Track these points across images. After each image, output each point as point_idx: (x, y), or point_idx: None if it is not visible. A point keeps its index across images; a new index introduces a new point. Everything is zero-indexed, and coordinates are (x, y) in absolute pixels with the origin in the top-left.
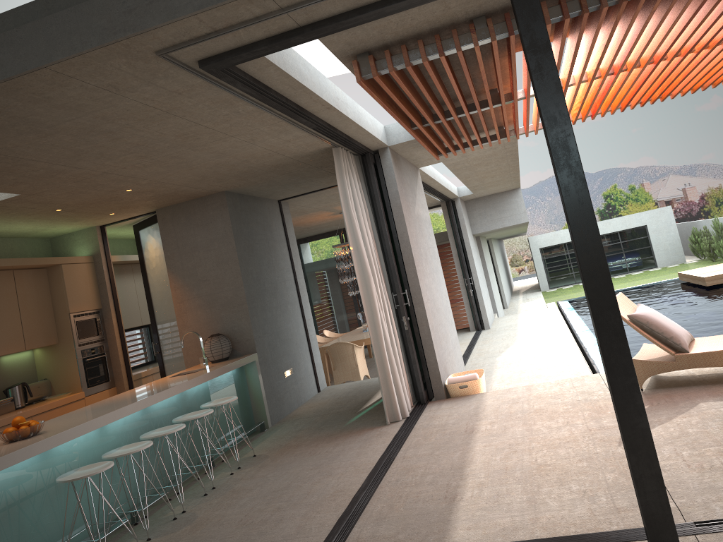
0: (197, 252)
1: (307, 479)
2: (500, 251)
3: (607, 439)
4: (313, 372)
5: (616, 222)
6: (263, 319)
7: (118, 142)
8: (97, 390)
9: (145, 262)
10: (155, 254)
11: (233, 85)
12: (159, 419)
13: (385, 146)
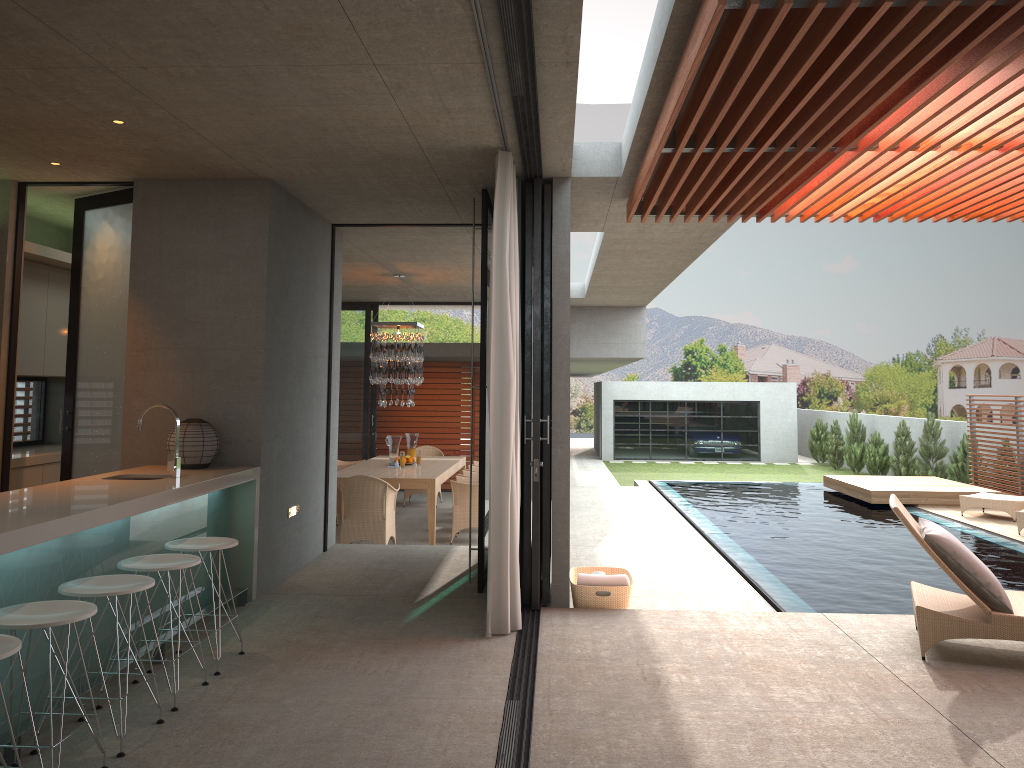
0: (193, 270)
1: (372, 725)
2: None
3: (933, 746)
4: (323, 516)
5: (722, 388)
6: (278, 411)
7: (174, 0)
8: None
9: (82, 268)
10: (108, 257)
11: None
12: (89, 557)
13: (566, 175)
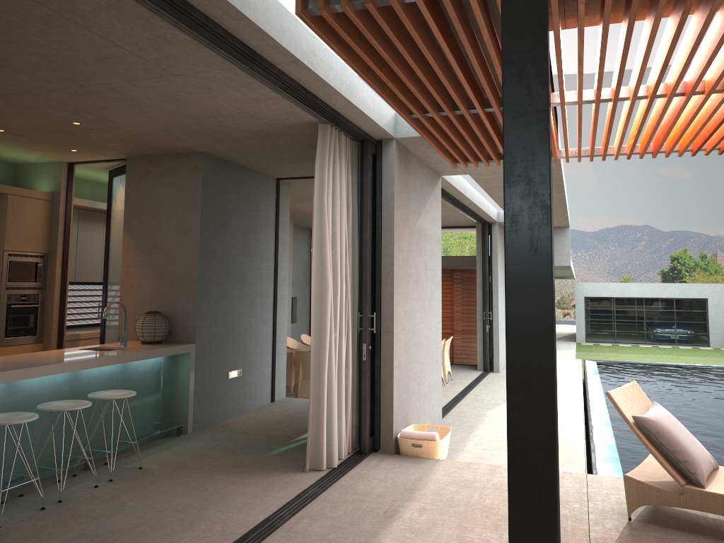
0: (158, 214)
1: (161, 526)
2: None
3: None
4: (270, 378)
5: (674, 288)
6: (215, 306)
7: (17, 49)
8: (17, 342)
9: (111, 214)
10: (121, 207)
11: None
12: (28, 399)
13: (390, 137)
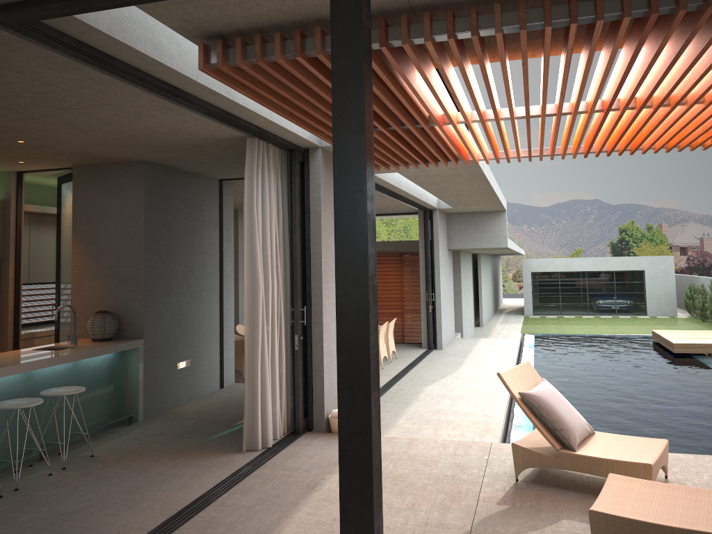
0: (105, 219)
1: (107, 506)
2: (492, 267)
3: None
4: (219, 366)
5: (614, 261)
6: (162, 303)
7: None
8: None
9: (61, 218)
10: (70, 212)
11: (52, 46)
12: None
13: (316, 146)
